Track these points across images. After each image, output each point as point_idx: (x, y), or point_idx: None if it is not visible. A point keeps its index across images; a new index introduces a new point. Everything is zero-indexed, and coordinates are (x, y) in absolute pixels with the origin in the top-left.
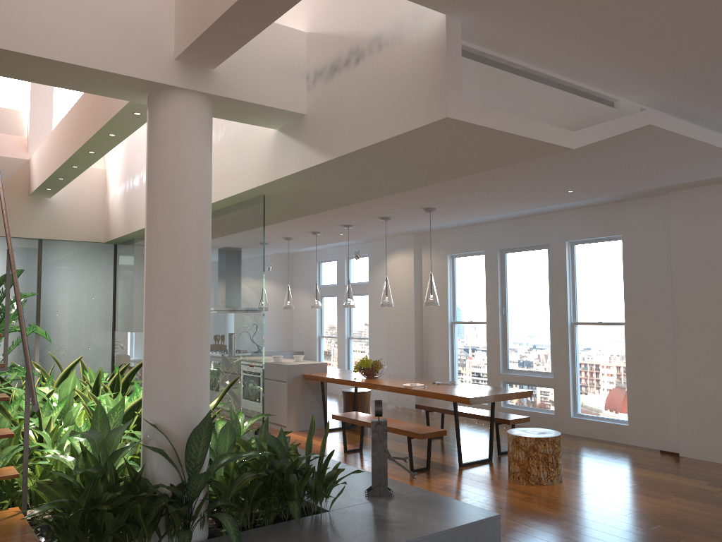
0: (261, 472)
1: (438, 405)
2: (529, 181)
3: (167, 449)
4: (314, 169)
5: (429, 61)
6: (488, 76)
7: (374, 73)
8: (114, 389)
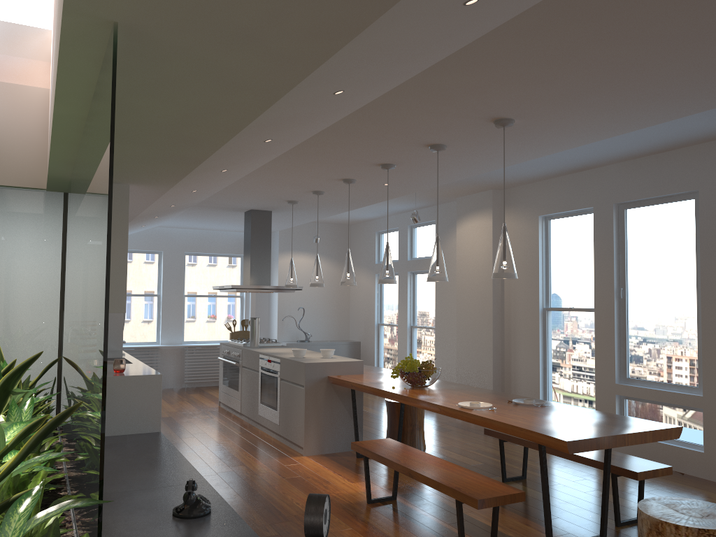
0: None
1: None
2: (696, 24)
3: None
4: None
5: None
6: None
7: None
8: None
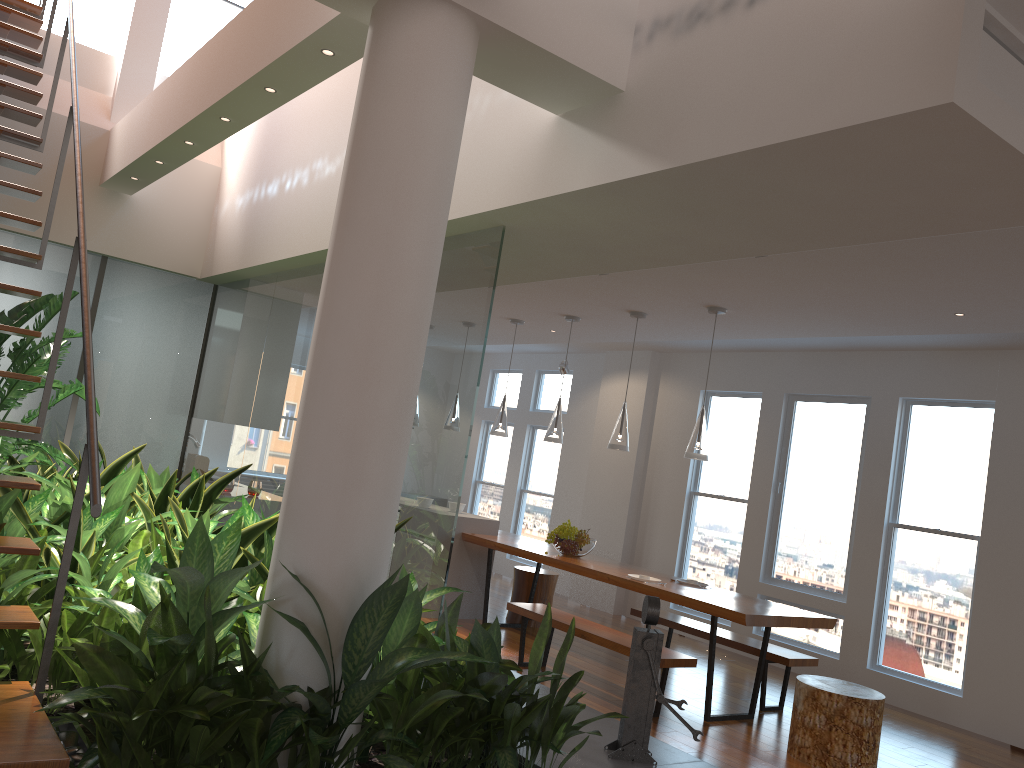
0: (474, 694)
1: (667, 615)
2: (908, 285)
3: (312, 623)
4: (623, 186)
5: (921, 1)
6: (992, 59)
7: (786, 23)
8: (190, 505)
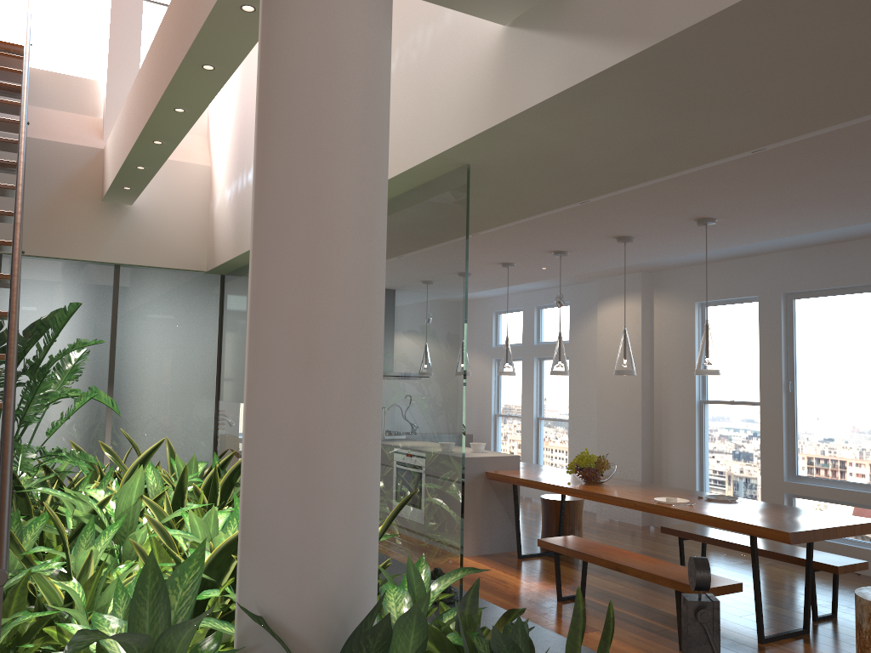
0: None
1: (698, 530)
2: None
3: None
4: (593, 87)
5: None
6: None
7: None
8: (209, 494)
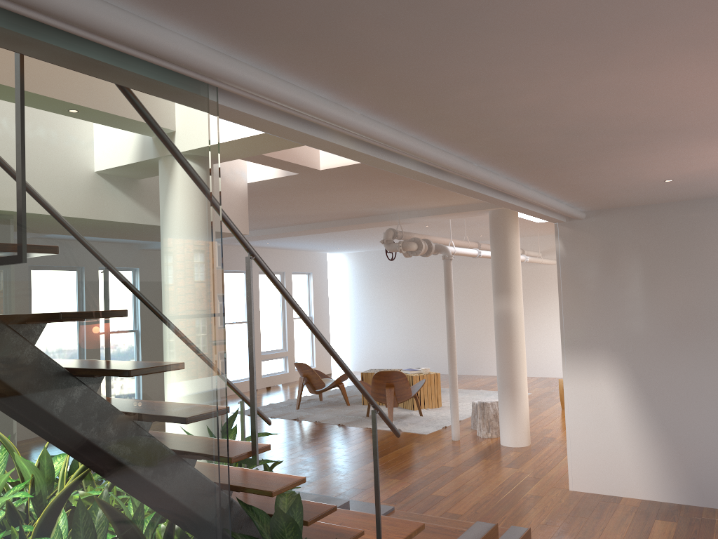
0: None
1: None
2: None
3: None
4: None
5: (239, 200)
6: None
7: None
8: None
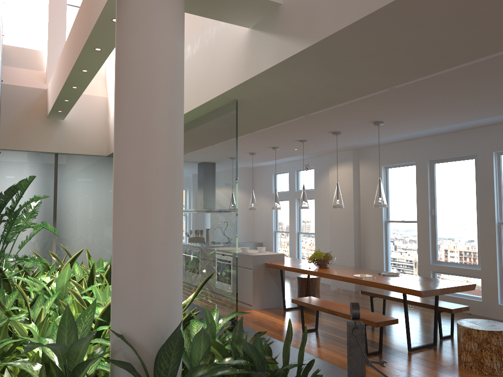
0: None
1: (380, 292)
2: (486, 88)
3: (135, 363)
4: (291, 62)
5: None
6: None
7: None
8: (108, 278)
